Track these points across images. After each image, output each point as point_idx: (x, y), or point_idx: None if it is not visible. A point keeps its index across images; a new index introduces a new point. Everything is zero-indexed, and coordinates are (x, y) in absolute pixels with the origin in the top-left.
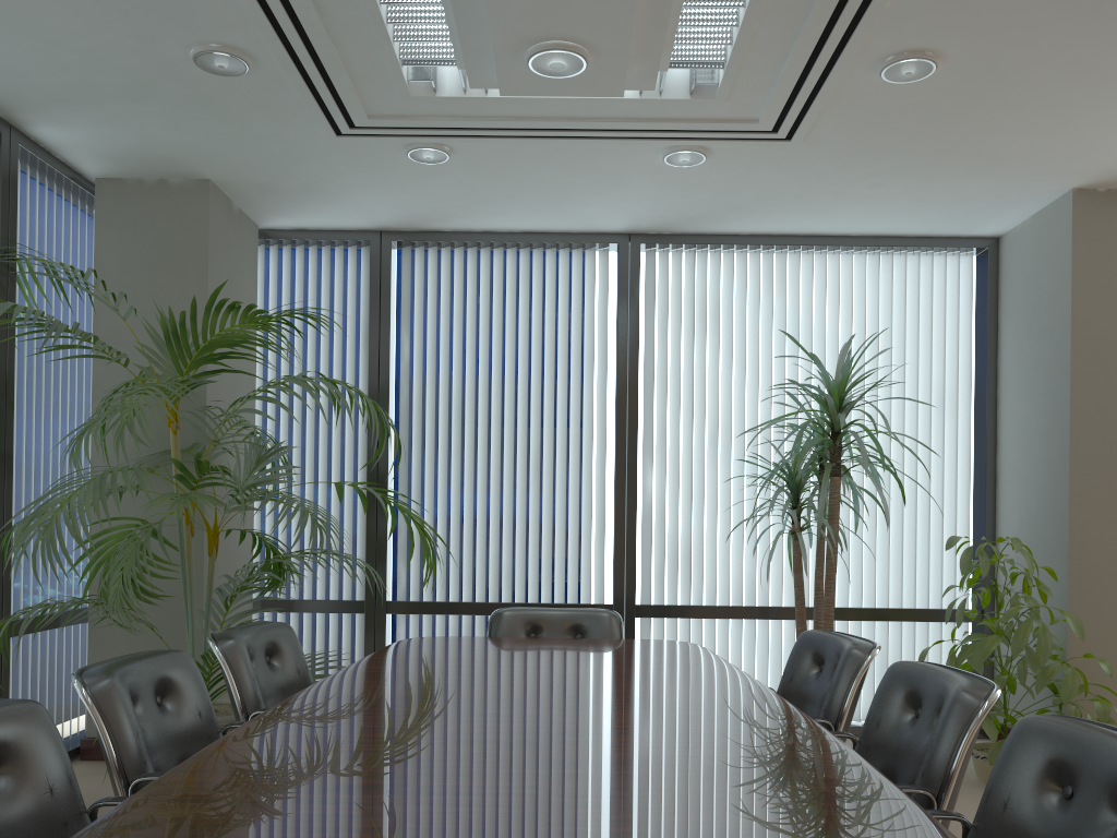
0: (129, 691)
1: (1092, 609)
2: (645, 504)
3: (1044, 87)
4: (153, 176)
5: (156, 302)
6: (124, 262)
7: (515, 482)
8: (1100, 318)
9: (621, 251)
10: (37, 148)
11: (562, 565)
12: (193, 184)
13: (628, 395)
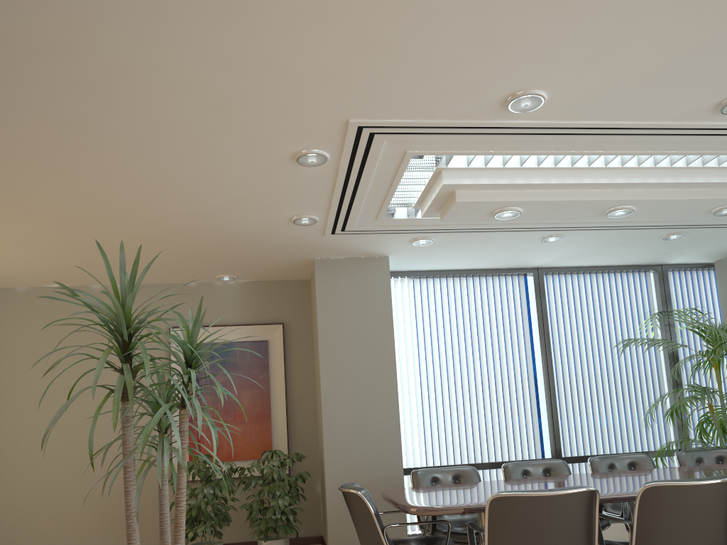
0: (606, 462)
1: None
2: None
3: None
4: None
5: None
6: None
7: None
8: None
9: None
10: (677, 266)
11: None
12: None
13: None
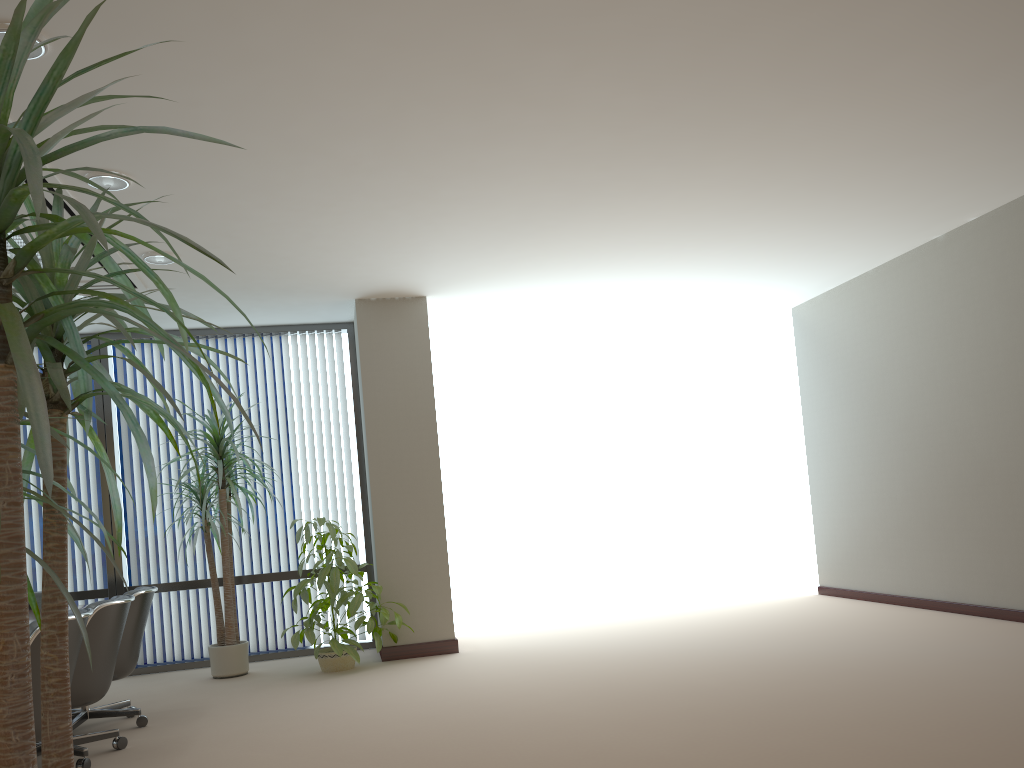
0: None
1: (391, 555)
2: (129, 517)
3: (256, 261)
4: None
5: None
6: None
7: (32, 510)
8: (379, 376)
9: (93, 345)
10: None
11: (70, 565)
12: None
13: (107, 443)
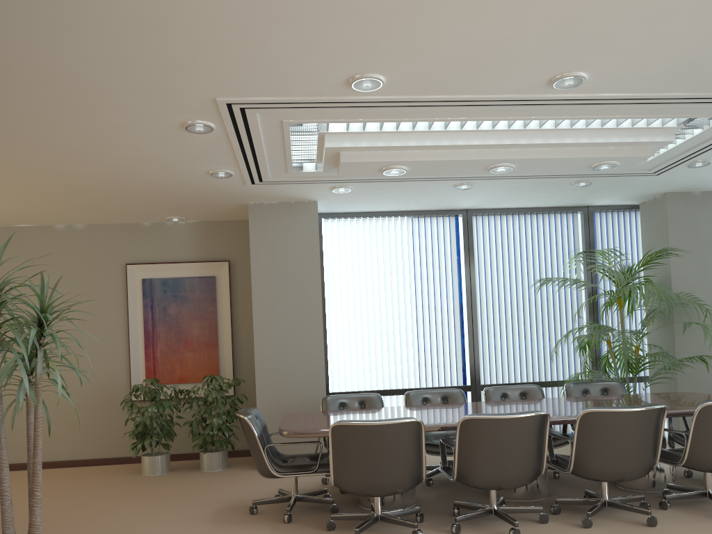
0: (499, 392)
1: None
2: None
3: None
4: (650, 197)
5: (656, 249)
6: (647, 235)
7: None
8: None
9: None
10: (603, 207)
11: None
12: (662, 196)
13: None
